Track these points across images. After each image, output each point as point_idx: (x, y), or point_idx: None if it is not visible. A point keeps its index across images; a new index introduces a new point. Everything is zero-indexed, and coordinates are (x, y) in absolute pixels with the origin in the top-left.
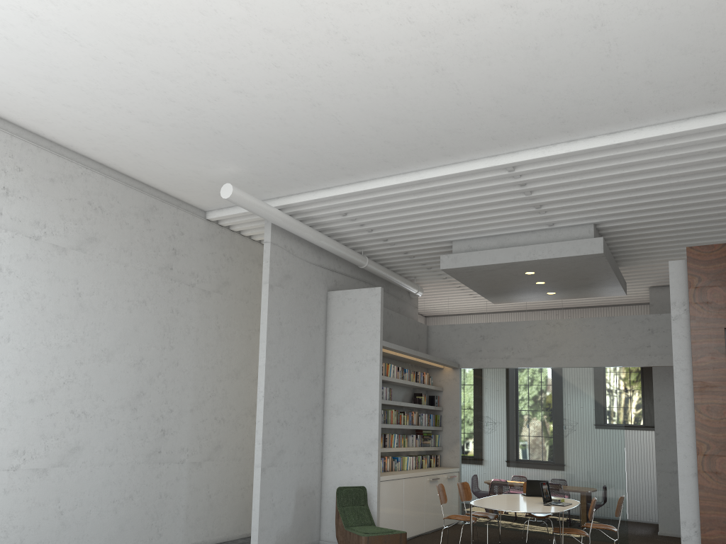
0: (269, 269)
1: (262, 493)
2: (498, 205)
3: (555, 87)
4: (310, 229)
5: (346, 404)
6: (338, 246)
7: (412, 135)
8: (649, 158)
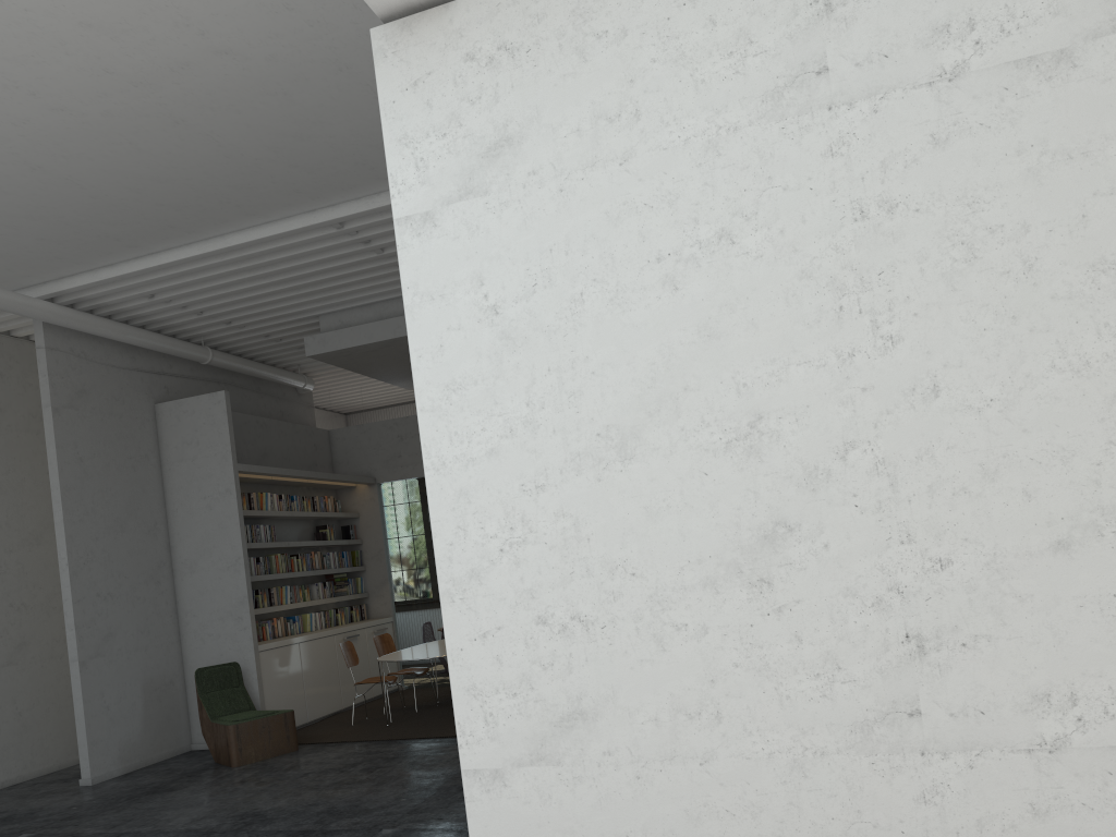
0: (50, 386)
1: (87, 695)
2: (352, 267)
3: (337, 132)
4: (105, 321)
5: (201, 556)
6: (157, 339)
7: (189, 195)
8: None
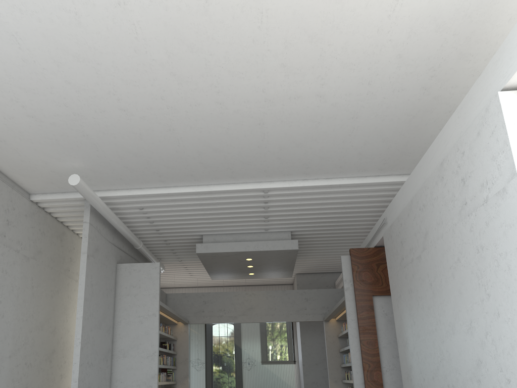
0: (88, 243)
1: None
2: (244, 213)
3: (315, 147)
4: (116, 216)
5: (131, 348)
6: (129, 231)
7: (219, 161)
8: (340, 195)
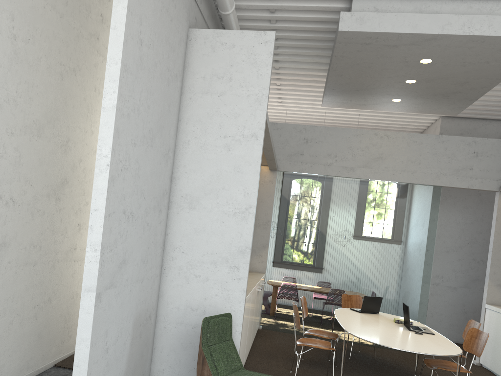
0: None
1: (94, 336)
2: None
3: None
4: None
5: (205, 195)
6: None
7: None
8: None
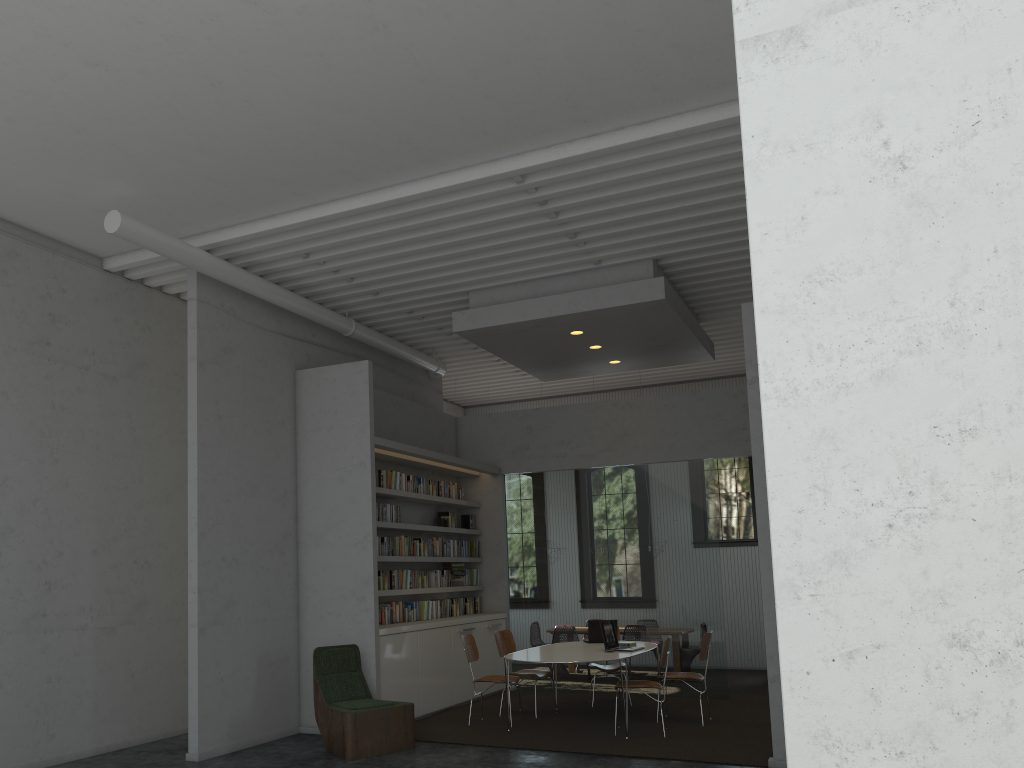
0: (197, 339)
1: (202, 664)
2: (518, 235)
3: (549, 53)
4: (258, 278)
5: (328, 530)
6: (305, 303)
7: (369, 131)
8: (701, 158)
